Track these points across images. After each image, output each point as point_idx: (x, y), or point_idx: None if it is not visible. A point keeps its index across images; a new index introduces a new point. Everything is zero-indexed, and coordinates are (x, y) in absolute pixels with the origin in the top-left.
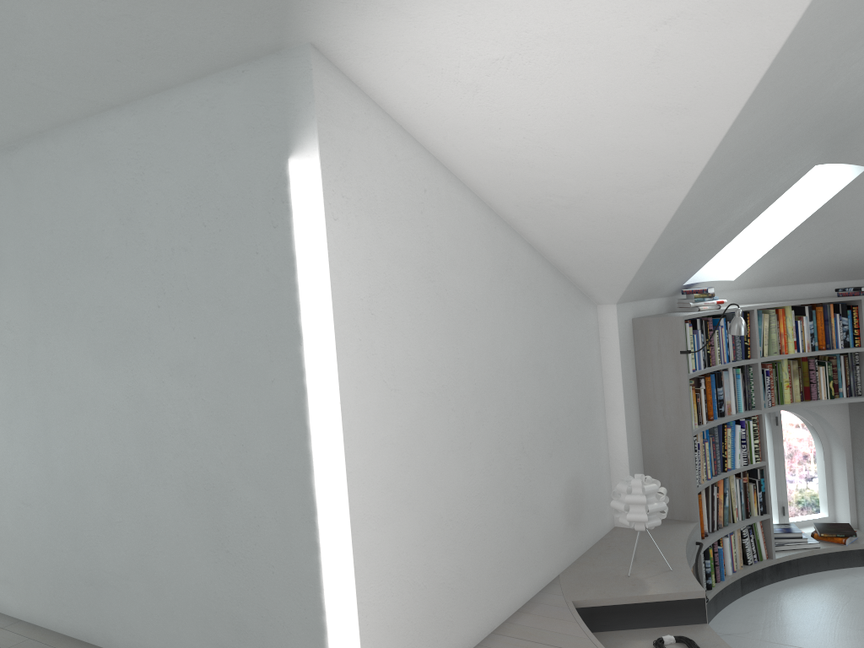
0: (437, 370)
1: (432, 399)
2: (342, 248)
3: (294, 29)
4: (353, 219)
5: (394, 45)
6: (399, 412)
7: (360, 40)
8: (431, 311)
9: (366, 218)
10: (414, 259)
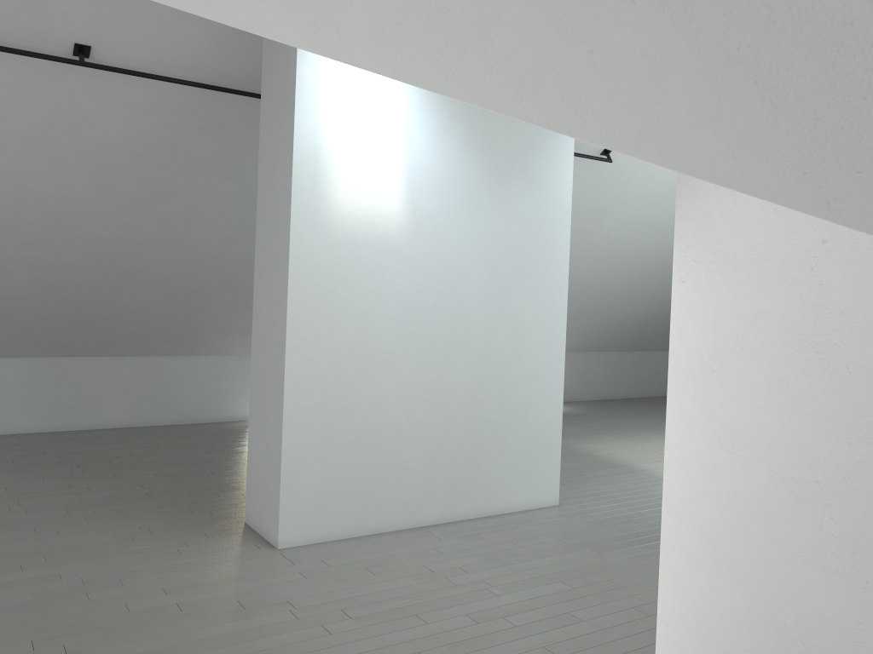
0: (808, 460)
1: (792, 488)
2: (687, 307)
3: None
4: (702, 281)
5: None
6: (734, 477)
7: None
8: (809, 388)
9: (719, 279)
10: (787, 323)
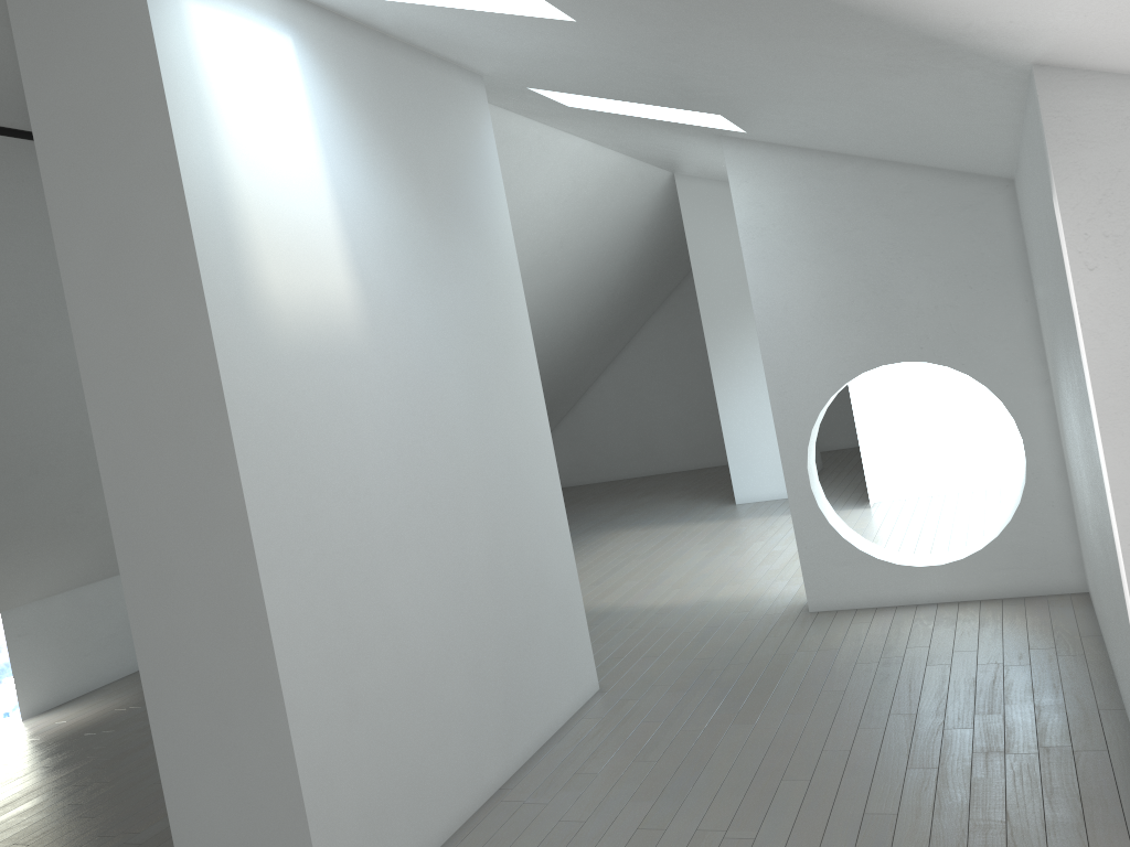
0: None
1: None
2: (1108, 302)
3: (1004, 60)
4: (1129, 261)
5: (1089, 46)
6: None
7: (1060, 52)
8: None
9: None
10: None
